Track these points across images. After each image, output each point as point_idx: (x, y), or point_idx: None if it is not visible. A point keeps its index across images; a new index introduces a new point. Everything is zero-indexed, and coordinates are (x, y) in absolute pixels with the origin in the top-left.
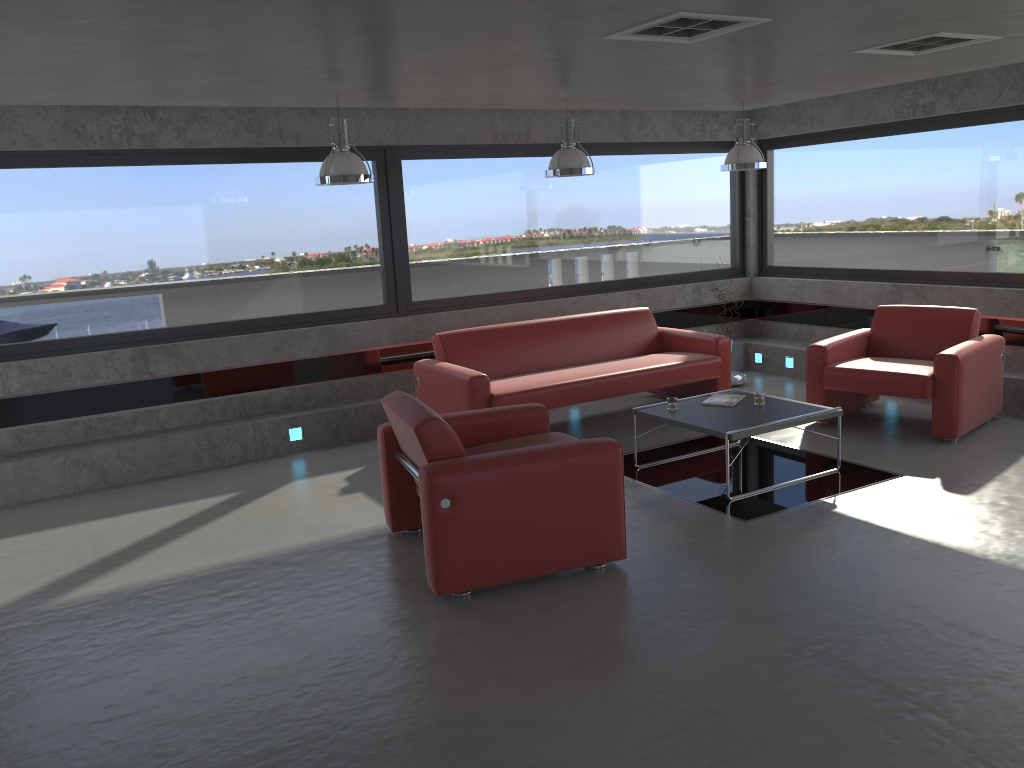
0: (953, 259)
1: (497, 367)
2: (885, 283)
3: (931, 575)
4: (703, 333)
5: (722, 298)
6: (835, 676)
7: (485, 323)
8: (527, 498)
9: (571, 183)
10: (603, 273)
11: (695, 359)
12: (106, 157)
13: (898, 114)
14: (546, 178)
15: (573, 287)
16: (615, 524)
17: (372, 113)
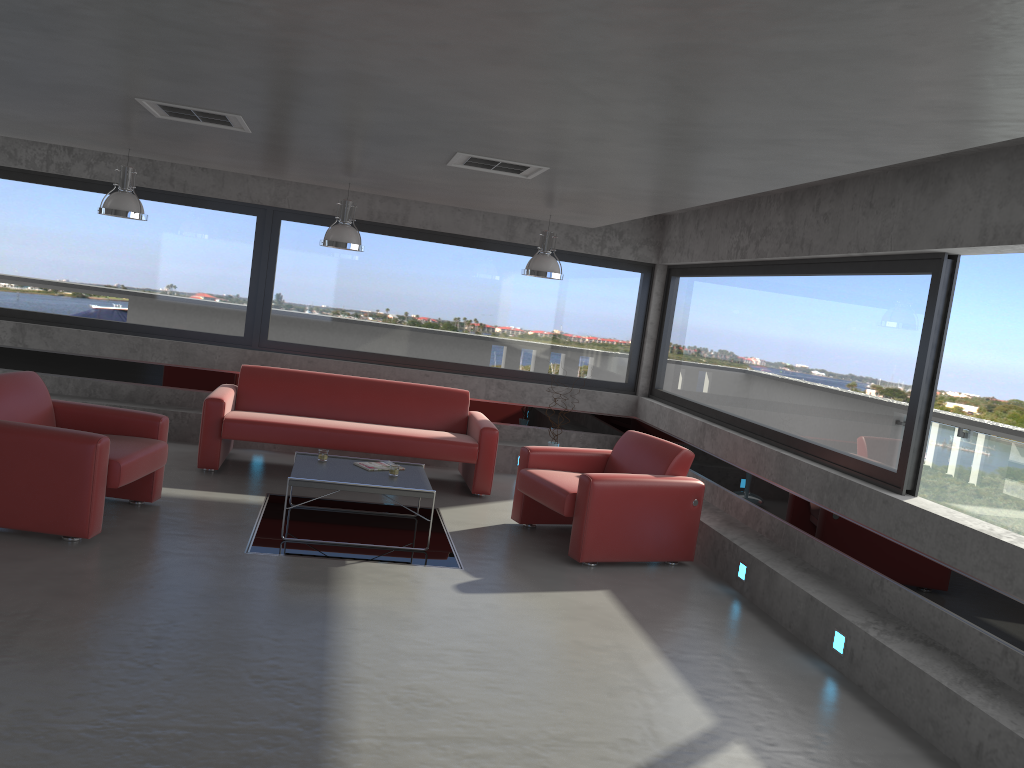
0: (748, 407)
1: (285, 405)
2: (699, 420)
3: (255, 616)
4: (484, 421)
5: (599, 409)
6: (0, 630)
7: (330, 373)
8: (5, 460)
9: (451, 269)
10: (472, 357)
11: (449, 440)
12: (32, 176)
13: (729, 254)
14: (425, 260)
15: (434, 362)
16: (80, 505)
17: (256, 177)
